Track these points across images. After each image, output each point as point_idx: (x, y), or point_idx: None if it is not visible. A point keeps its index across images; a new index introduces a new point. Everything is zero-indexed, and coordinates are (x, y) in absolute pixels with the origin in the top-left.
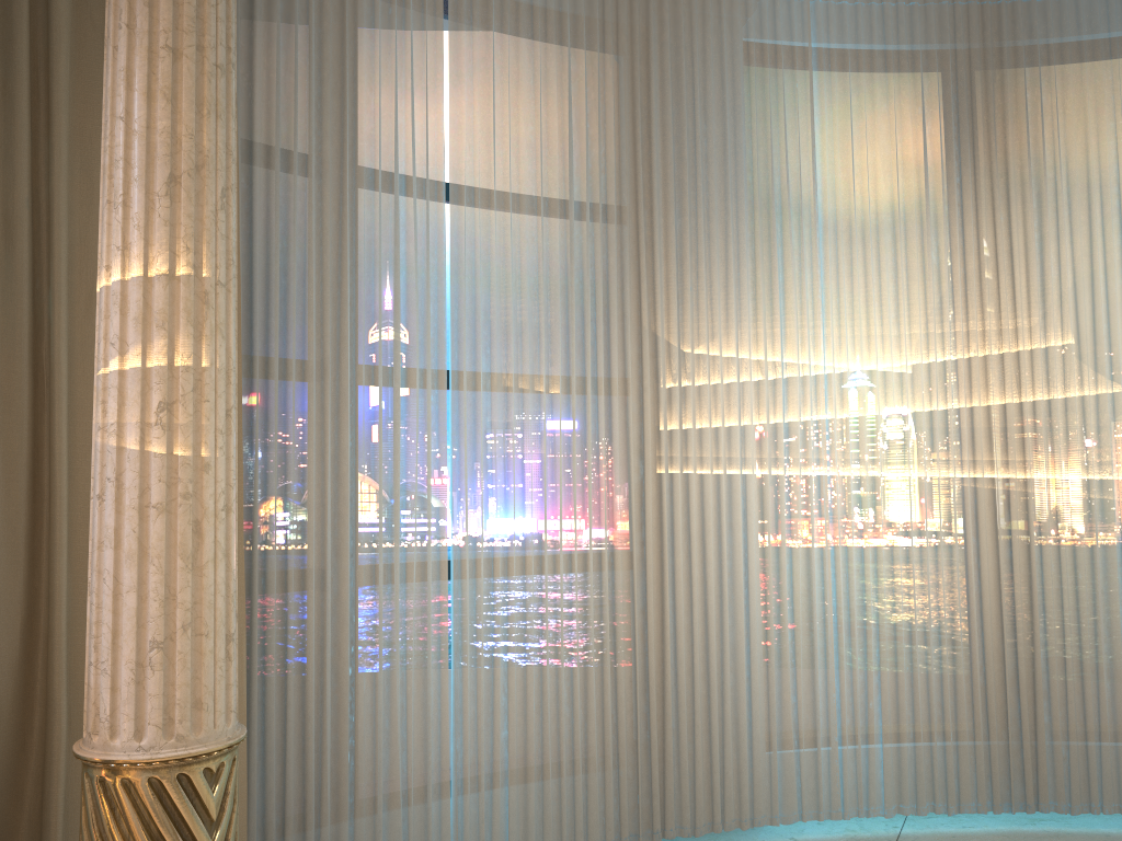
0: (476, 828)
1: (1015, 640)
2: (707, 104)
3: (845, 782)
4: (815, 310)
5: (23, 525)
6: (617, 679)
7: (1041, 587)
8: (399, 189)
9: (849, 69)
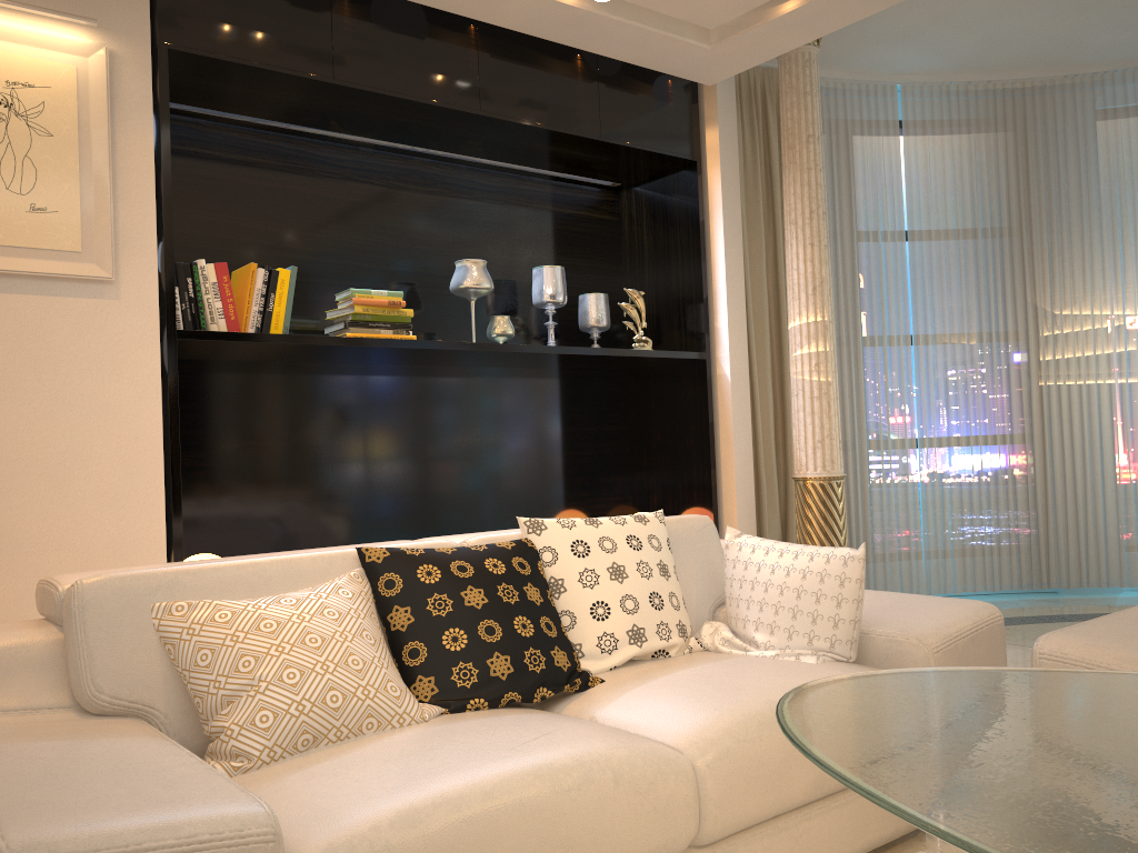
0: (936, 569)
1: None
2: (1067, 162)
3: None
4: None
5: None
6: (1016, 499)
7: None
8: (881, 246)
9: None
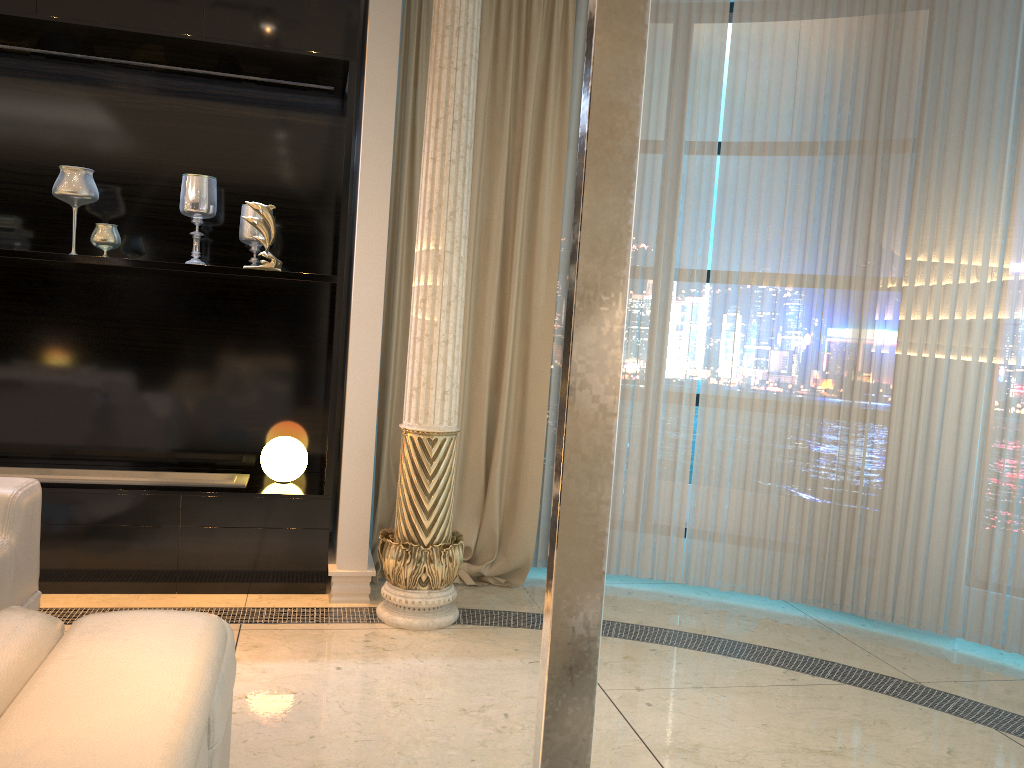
0: (701, 556)
1: None
2: (955, 51)
3: (1008, 622)
4: None
5: None
6: (816, 492)
7: None
8: (685, 162)
9: None
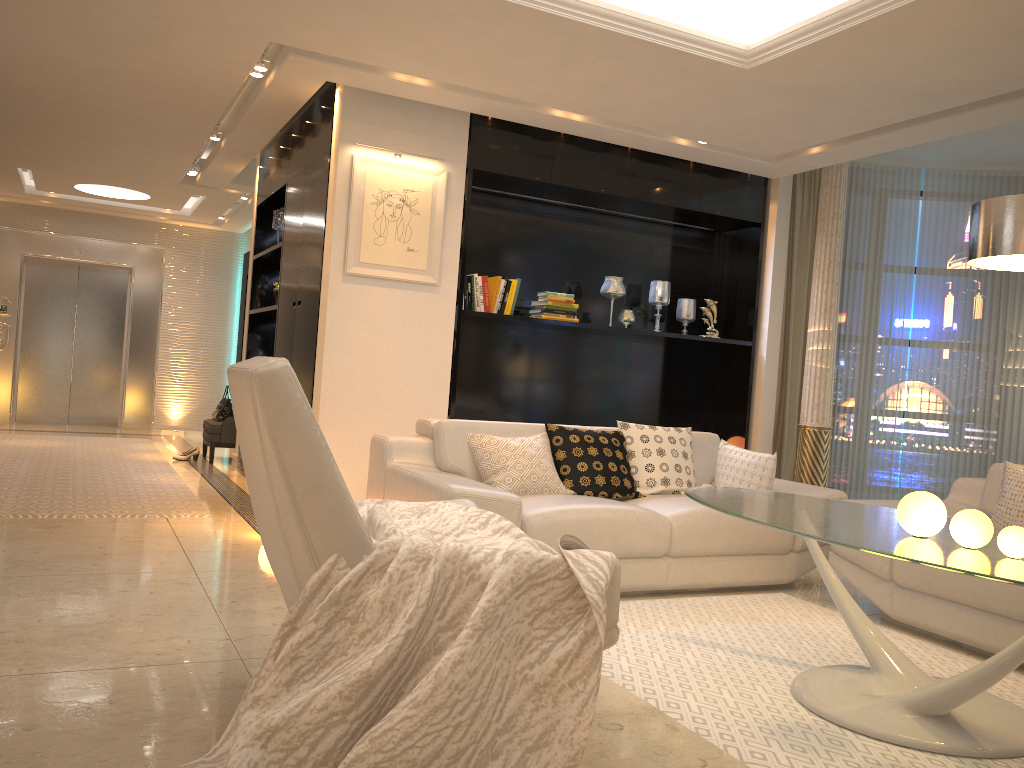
0: None
1: None
2: None
3: None
4: None
5: (779, 381)
6: (971, 461)
7: None
8: (895, 279)
9: None
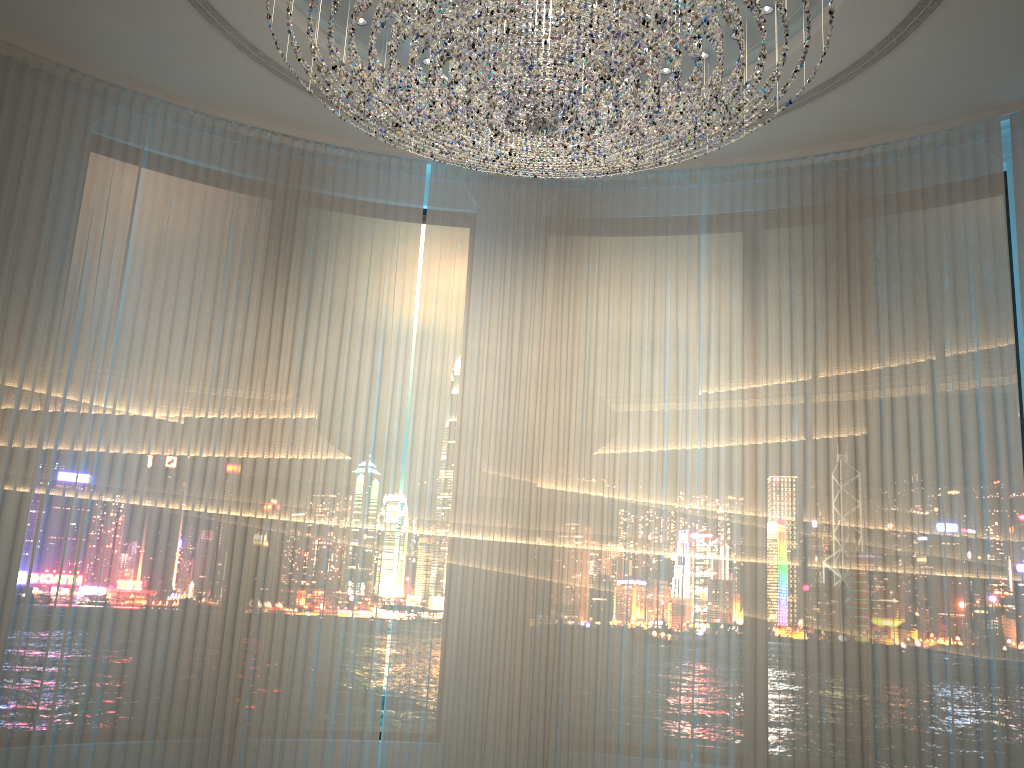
0: None
1: (233, 649)
2: (34, 174)
3: None
4: (105, 360)
5: None
6: None
7: (261, 606)
8: None
9: (174, 177)
